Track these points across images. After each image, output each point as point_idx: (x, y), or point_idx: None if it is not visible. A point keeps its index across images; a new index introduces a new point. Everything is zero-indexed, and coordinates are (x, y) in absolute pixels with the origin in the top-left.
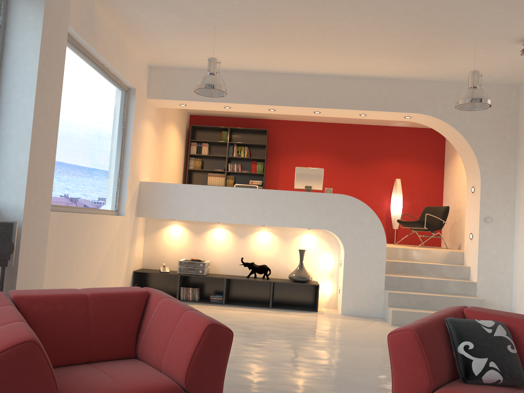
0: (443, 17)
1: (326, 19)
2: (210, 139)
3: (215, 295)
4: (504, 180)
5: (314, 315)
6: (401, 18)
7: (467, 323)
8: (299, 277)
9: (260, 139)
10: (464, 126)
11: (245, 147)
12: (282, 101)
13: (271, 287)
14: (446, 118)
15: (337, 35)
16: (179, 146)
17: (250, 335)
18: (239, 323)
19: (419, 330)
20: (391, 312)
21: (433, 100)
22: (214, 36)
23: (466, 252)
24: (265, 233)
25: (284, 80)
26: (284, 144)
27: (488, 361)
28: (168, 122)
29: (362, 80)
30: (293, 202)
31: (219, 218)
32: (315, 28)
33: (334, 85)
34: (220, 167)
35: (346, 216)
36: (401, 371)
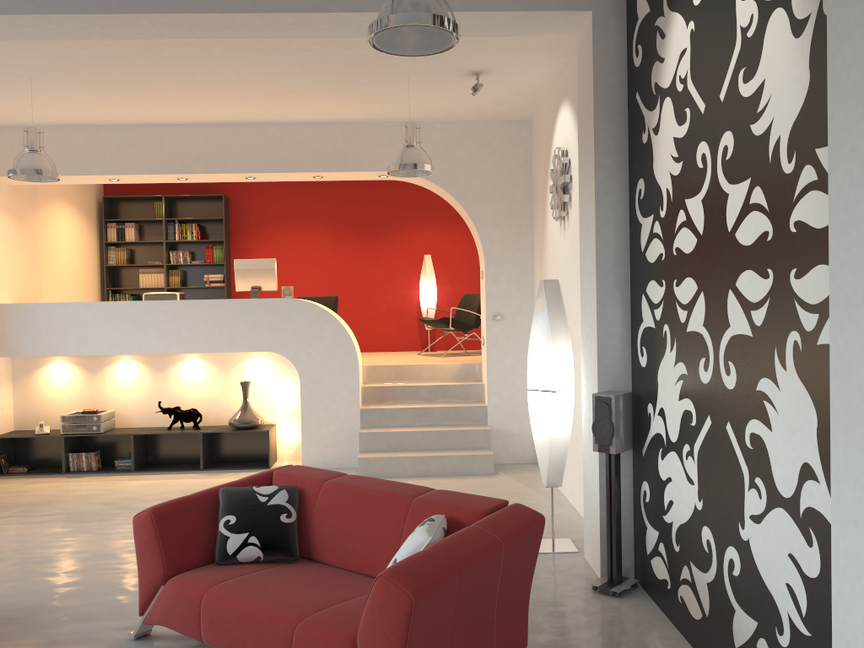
0: (337, 55)
1: (180, 63)
2: (139, 216)
3: (124, 459)
4: (518, 260)
5: None
6: (282, 58)
7: (239, 493)
8: (240, 422)
9: (217, 209)
10: (458, 186)
11: (192, 225)
12: (191, 167)
13: (200, 440)
14: (432, 175)
15: (216, 79)
16: (83, 233)
17: (121, 518)
18: (124, 501)
19: (159, 510)
20: (358, 461)
21: None
22: (41, 88)
23: (482, 362)
24: (195, 362)
25: (190, 134)
26: (256, 214)
27: (249, 536)
28: (45, 202)
29: (306, 126)
30: (221, 315)
31: (113, 348)
32: (177, 74)
33: (266, 138)
34: (159, 257)
35: (298, 330)
36: (141, 559)
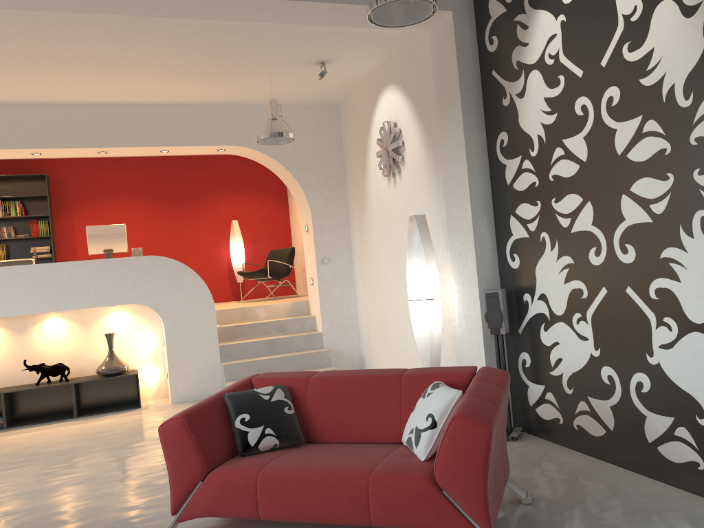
0: (222, 41)
1: (76, 42)
2: None
3: None
4: (337, 214)
5: (135, 414)
6: (173, 42)
7: (245, 395)
8: (109, 369)
9: (38, 188)
10: (286, 157)
11: (16, 202)
12: (49, 142)
13: (73, 390)
14: (265, 149)
15: (100, 59)
16: None
17: (37, 462)
18: (23, 450)
19: (188, 416)
20: None
21: (247, 128)
22: None
23: (310, 299)
24: (56, 321)
25: (46, 113)
26: (76, 191)
27: (265, 428)
28: None
29: (155, 107)
30: (86, 275)
31: None
32: (66, 53)
33: (120, 117)
34: None
35: (160, 282)
36: (175, 462)
